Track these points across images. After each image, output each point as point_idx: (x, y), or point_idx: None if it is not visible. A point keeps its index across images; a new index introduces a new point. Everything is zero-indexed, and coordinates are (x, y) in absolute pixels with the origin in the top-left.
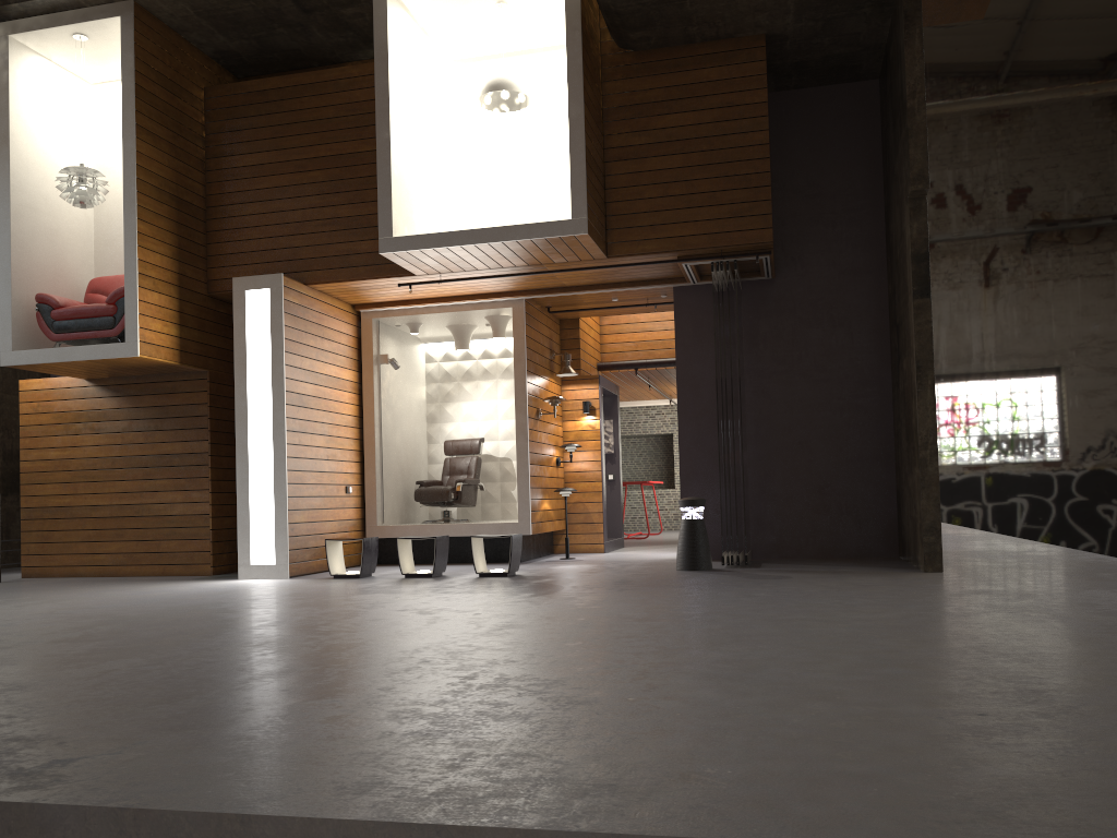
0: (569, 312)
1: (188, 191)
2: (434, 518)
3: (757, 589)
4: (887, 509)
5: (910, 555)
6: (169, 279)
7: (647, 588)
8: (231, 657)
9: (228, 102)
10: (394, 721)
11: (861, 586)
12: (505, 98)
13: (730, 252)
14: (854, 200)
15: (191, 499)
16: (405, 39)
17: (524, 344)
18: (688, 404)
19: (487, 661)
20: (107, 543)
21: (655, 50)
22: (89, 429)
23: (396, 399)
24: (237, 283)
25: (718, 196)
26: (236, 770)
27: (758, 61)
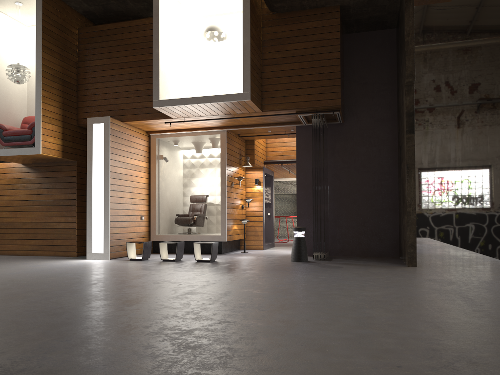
0: (249, 137)
1: (68, 77)
2: (185, 231)
3: (322, 274)
4: (394, 234)
5: (403, 257)
6: (57, 118)
7: (270, 271)
8: (42, 308)
9: (88, 35)
10: (85, 357)
11: (373, 274)
12: (216, 35)
13: (320, 110)
14: (383, 86)
15: (67, 220)
16: (168, 6)
17: (225, 151)
18: (301, 181)
19: (163, 316)
20: (29, 240)
21: (287, 13)
22: (23, 187)
23: (167, 176)
24: (89, 120)
25: (315, 83)
26: None
27: (336, 18)
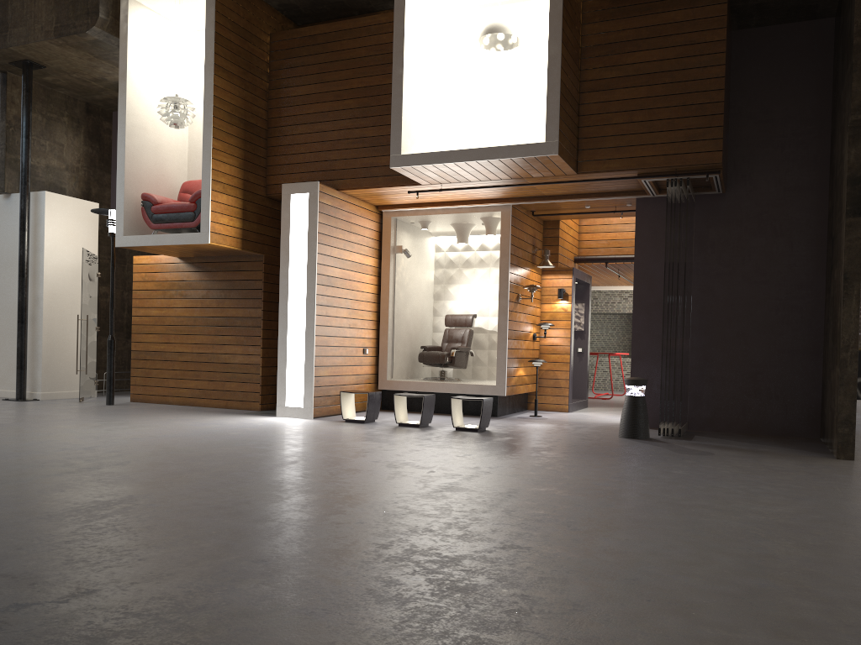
0: (551, 215)
1: (253, 115)
2: (435, 375)
3: (677, 466)
4: (812, 396)
5: (827, 440)
6: (236, 184)
7: (584, 455)
8: (218, 500)
9: (287, 44)
10: (294, 593)
11: (771, 470)
12: (501, 39)
13: (683, 171)
14: (803, 125)
15: (247, 352)
16: None
17: (508, 241)
18: (642, 297)
19: (409, 528)
20: (188, 381)
21: None
22: (179, 295)
23: (408, 281)
24: (285, 188)
25: (676, 123)
26: (136, 637)
27: (720, 4)
